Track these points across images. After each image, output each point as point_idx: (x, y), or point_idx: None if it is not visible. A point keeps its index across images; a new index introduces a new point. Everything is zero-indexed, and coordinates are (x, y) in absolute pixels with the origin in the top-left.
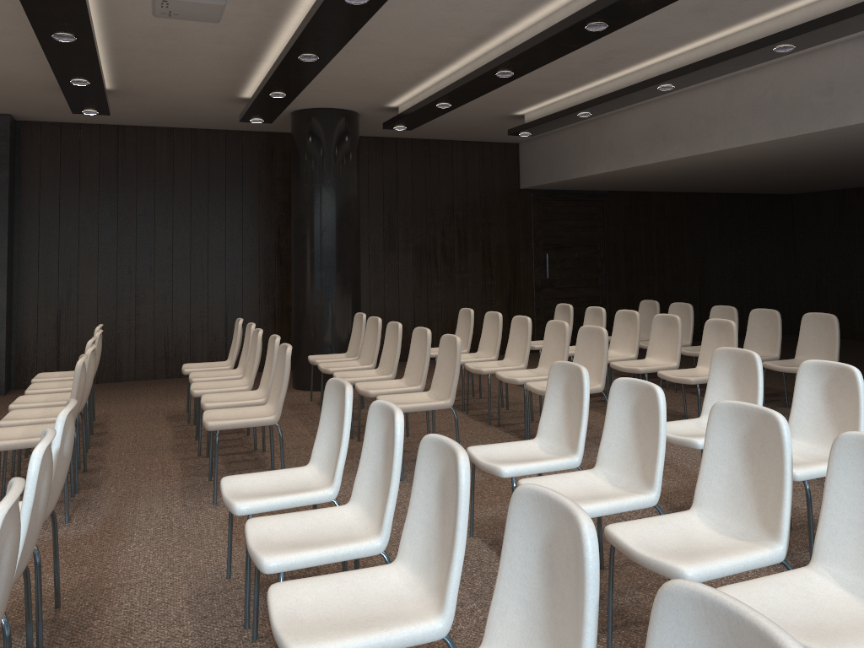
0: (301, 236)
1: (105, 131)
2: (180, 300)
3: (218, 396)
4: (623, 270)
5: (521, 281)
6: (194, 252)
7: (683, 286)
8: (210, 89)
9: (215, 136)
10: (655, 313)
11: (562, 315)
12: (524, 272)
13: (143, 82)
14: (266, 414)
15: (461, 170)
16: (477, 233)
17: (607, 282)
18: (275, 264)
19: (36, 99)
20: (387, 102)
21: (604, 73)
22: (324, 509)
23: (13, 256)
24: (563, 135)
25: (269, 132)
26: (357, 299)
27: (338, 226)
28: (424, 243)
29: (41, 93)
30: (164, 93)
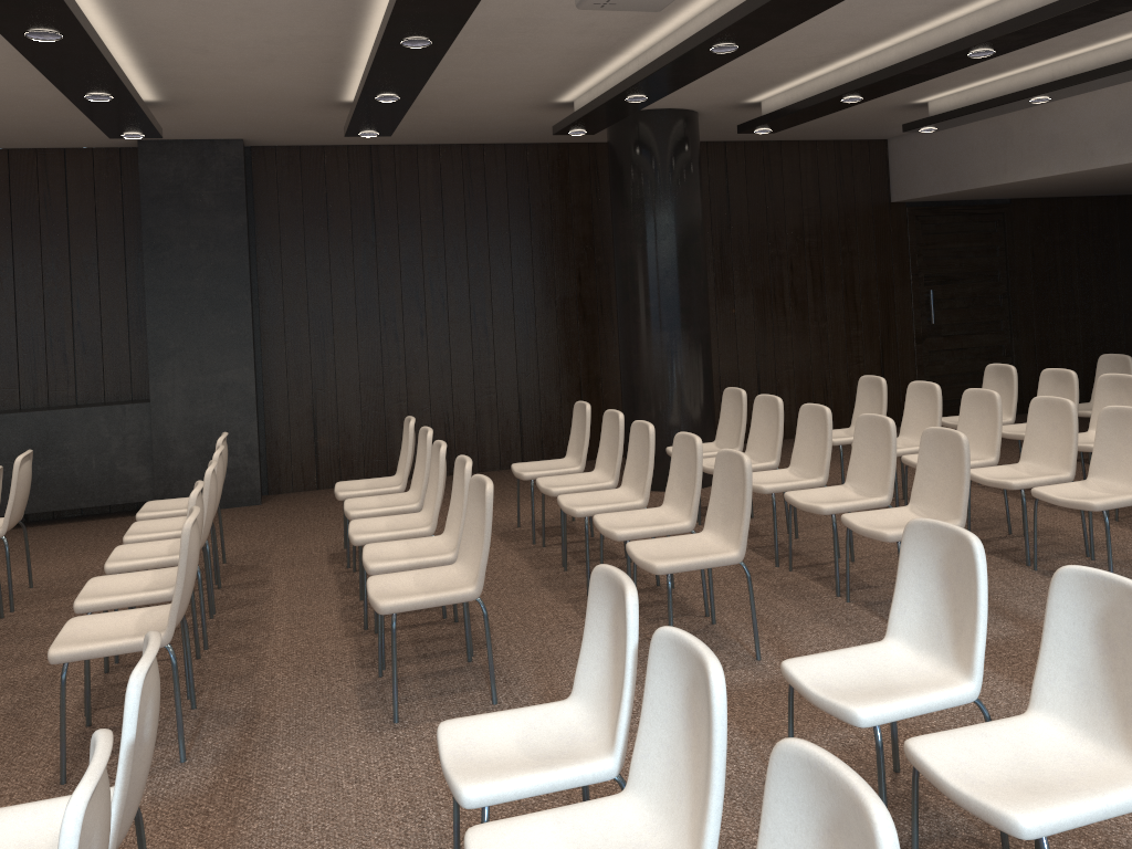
0: (634, 285)
1: (355, 154)
2: (460, 373)
3: (617, 517)
4: (1033, 308)
5: (896, 329)
6: (474, 309)
7: (1115, 326)
8: (524, 93)
9: (492, 152)
10: (1126, 372)
11: (996, 380)
12: (900, 317)
13: (442, 90)
14: (715, 547)
15: (812, 180)
16: (837, 266)
17: (1012, 325)
18: (577, 320)
19: (288, 120)
20: (749, 97)
21: (1091, 41)
22: (1001, 722)
23: (253, 325)
24: (965, 126)
25: (560, 144)
26: (710, 367)
27: (684, 269)
28: (767, 283)
29: (300, 111)
30: (458, 102)
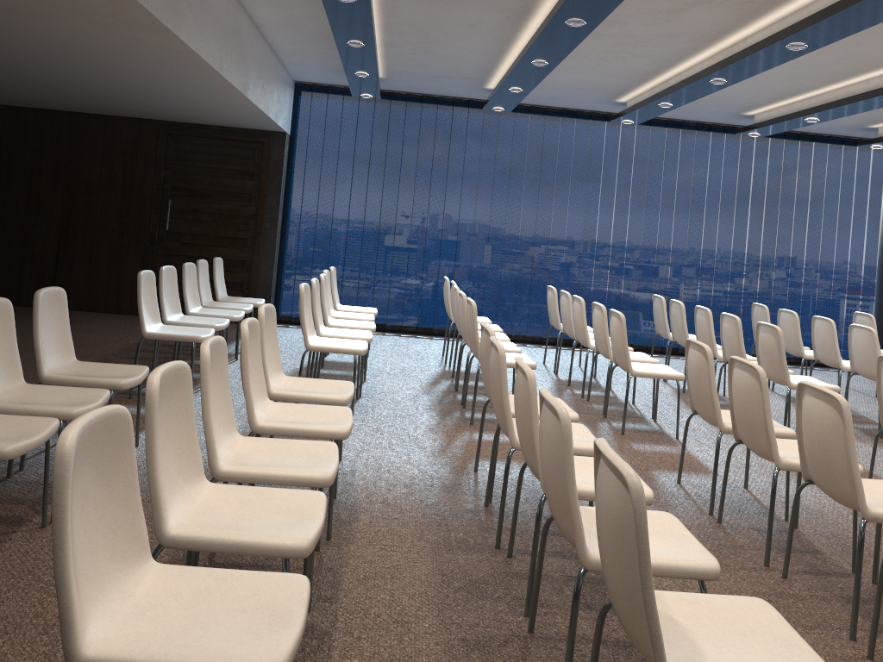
0: None
1: None
2: None
3: None
4: None
5: None
6: None
7: None
8: None
9: None
10: None
11: (76, 485)
12: None
13: None
14: None
15: None
16: None
17: None
18: None
19: None
20: None
21: None
22: None
23: None
24: None
25: None
26: None
27: None
28: None
29: None
30: None
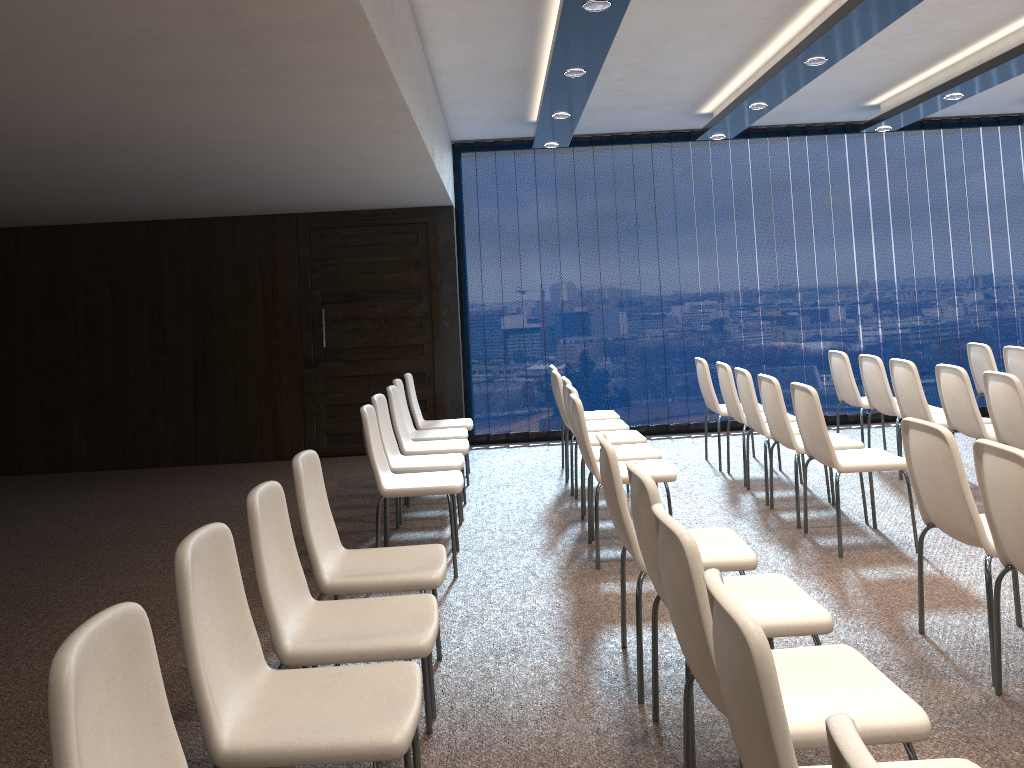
0: None
1: None
2: None
3: None
4: None
5: None
6: None
7: None
8: None
9: None
10: None
11: None
12: None
13: None
14: None
15: None
16: None
17: None
18: None
19: None
20: None
21: None
22: None
23: None
24: None
25: None
26: None
27: None
28: None
29: None
30: None
